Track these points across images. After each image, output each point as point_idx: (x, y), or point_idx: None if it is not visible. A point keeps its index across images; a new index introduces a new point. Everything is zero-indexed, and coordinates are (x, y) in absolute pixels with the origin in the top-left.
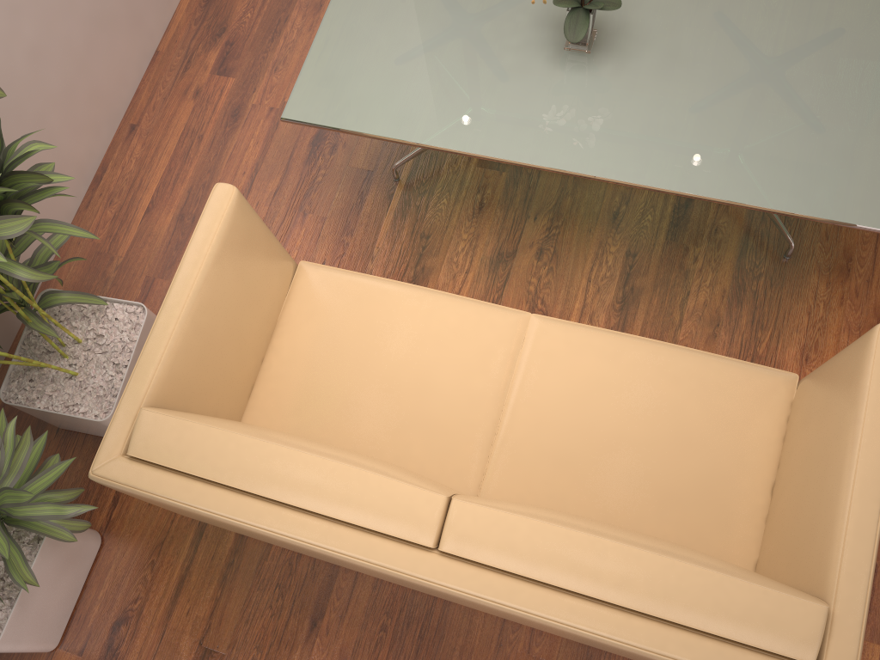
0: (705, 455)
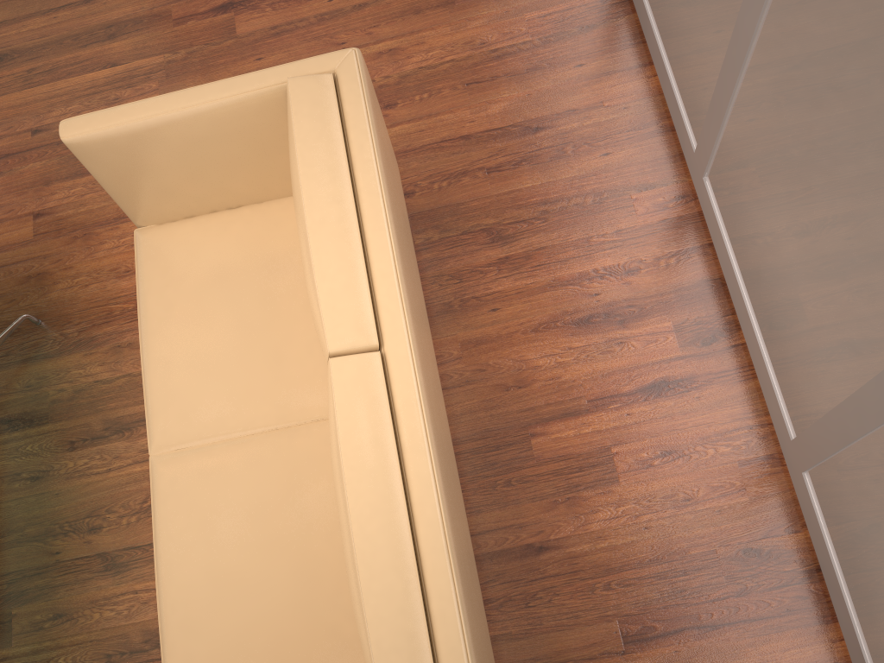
0: (226, 259)
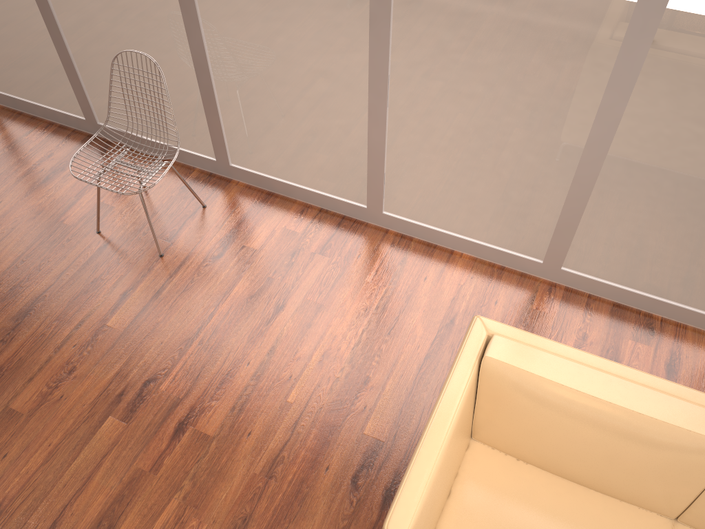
0: (497, 522)
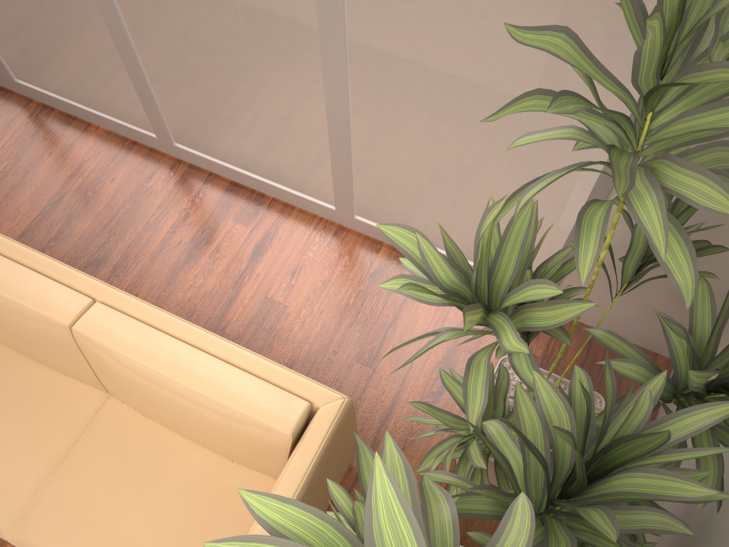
0: None
